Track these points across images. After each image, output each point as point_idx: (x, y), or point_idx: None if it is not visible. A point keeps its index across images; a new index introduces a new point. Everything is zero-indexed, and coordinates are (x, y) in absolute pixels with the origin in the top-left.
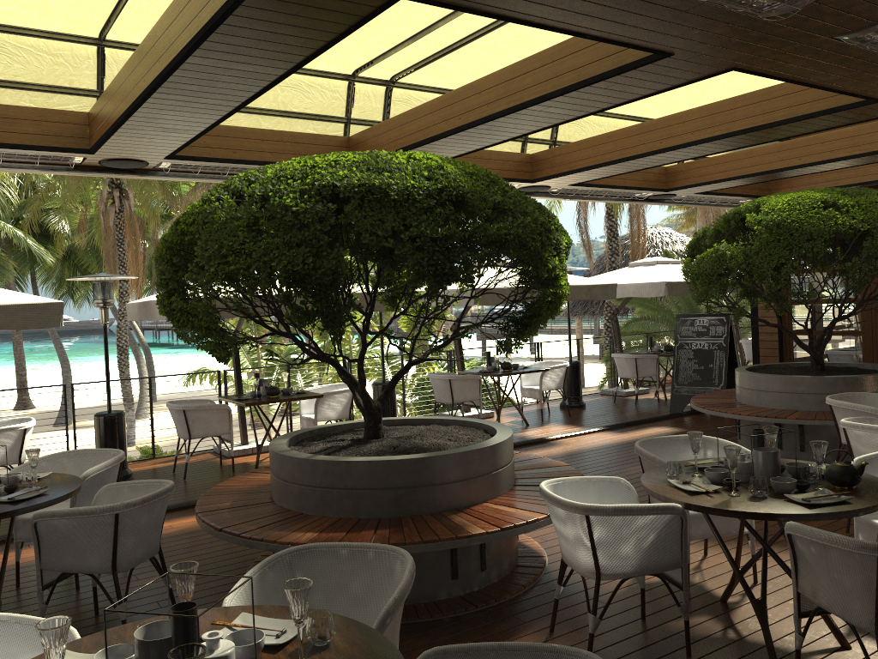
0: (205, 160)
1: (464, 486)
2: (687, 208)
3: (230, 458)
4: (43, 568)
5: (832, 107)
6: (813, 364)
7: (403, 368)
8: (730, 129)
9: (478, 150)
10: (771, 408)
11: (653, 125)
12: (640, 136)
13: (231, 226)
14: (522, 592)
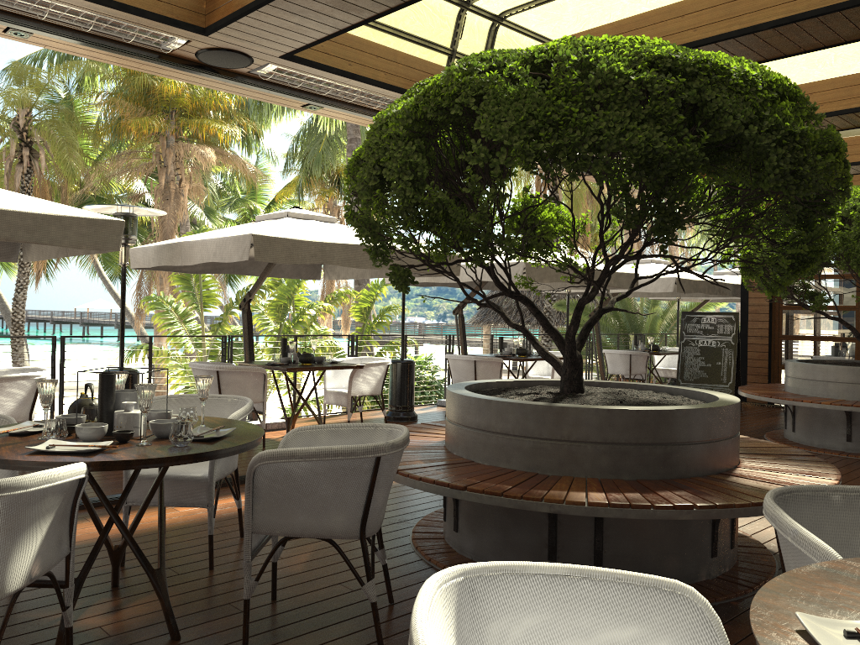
0: (321, 67)
1: (724, 447)
2: None
3: None
4: (255, 531)
5: None
6: None
7: (595, 315)
8: None
9: None
10: (840, 399)
11: None
12: None
13: (535, 97)
14: (777, 573)
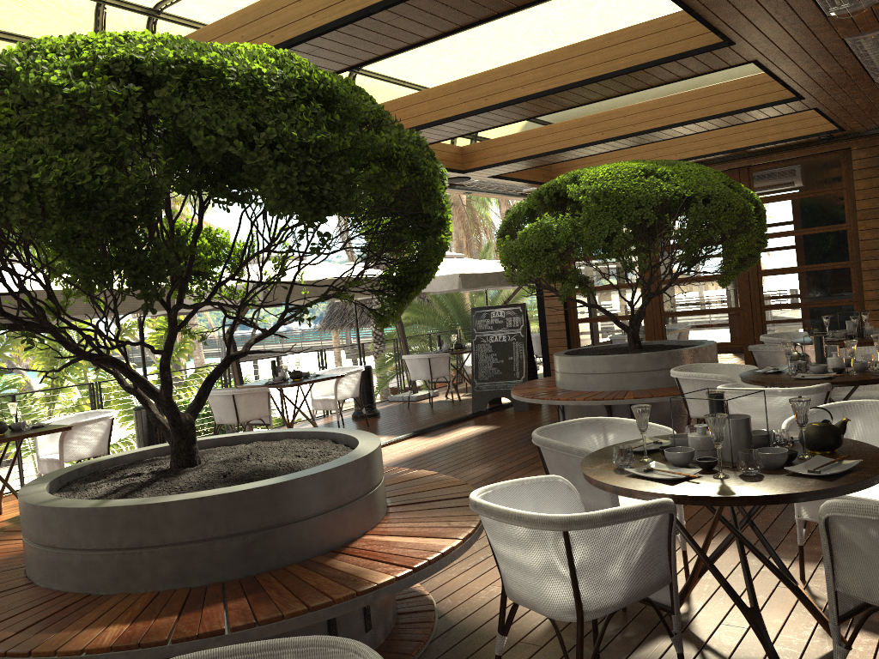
0: None
1: (338, 517)
2: None
3: None
4: None
5: (681, 52)
6: (631, 342)
7: (220, 365)
8: (566, 81)
9: None
10: (600, 390)
11: (476, 80)
12: (460, 93)
13: None
14: (424, 650)
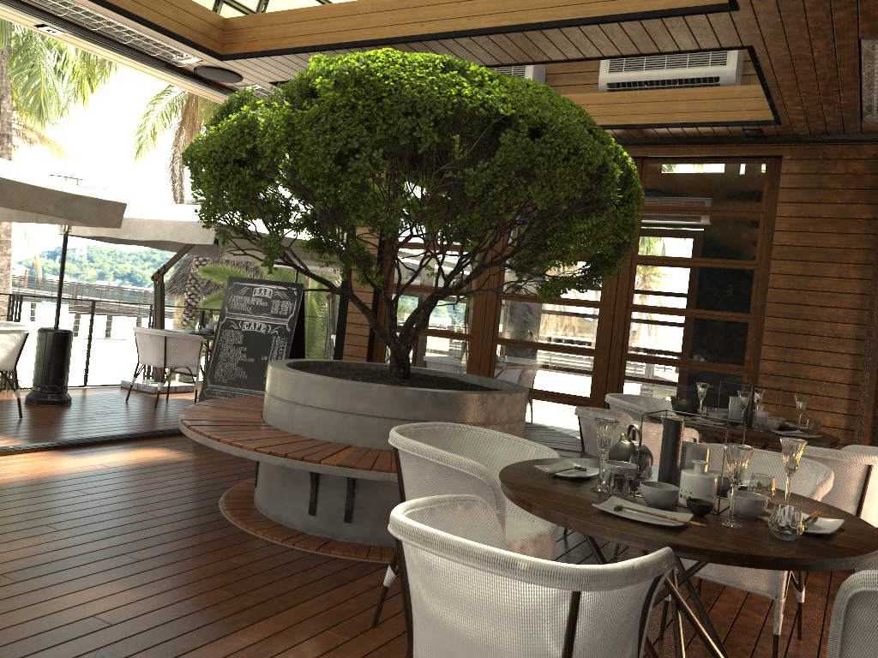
0: None
1: None
2: None
3: None
4: None
5: None
6: (393, 365)
7: None
8: None
9: None
10: (308, 436)
11: None
12: None
13: None
14: None
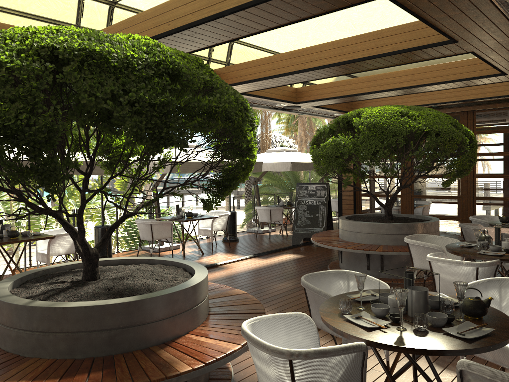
0: None
1: (170, 323)
2: (287, 123)
3: None
4: None
5: (424, 45)
6: (386, 215)
7: (118, 220)
8: (353, 57)
9: None
10: (363, 243)
11: (300, 53)
12: (290, 59)
13: None
14: None
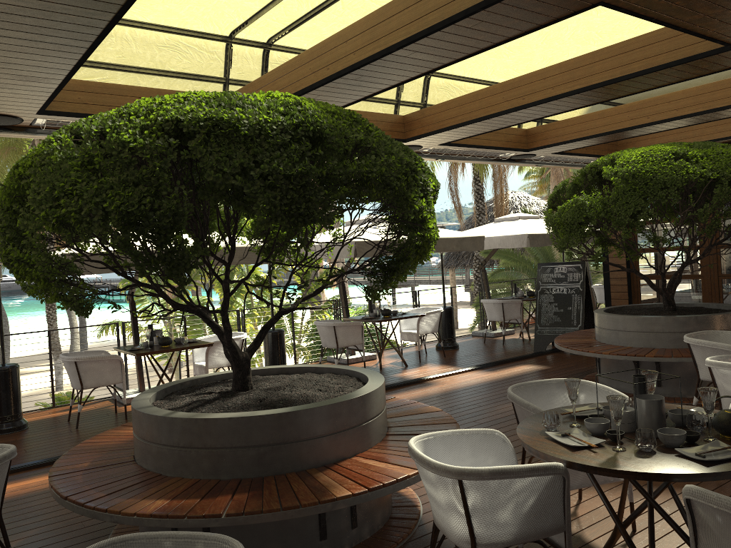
0: (80, 115)
1: (332, 441)
2: (540, 177)
3: (126, 405)
4: None
5: (689, 56)
6: (665, 305)
7: (273, 317)
8: (589, 82)
9: (349, 105)
10: (629, 346)
11: (516, 83)
12: (503, 93)
13: (66, 167)
14: None
